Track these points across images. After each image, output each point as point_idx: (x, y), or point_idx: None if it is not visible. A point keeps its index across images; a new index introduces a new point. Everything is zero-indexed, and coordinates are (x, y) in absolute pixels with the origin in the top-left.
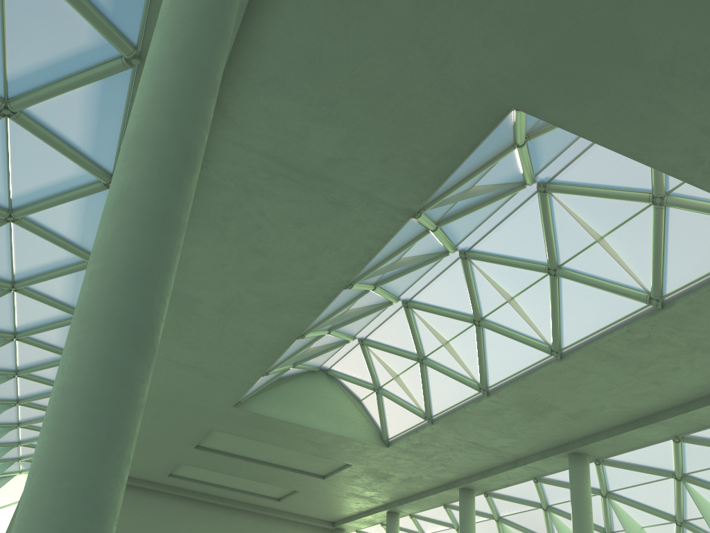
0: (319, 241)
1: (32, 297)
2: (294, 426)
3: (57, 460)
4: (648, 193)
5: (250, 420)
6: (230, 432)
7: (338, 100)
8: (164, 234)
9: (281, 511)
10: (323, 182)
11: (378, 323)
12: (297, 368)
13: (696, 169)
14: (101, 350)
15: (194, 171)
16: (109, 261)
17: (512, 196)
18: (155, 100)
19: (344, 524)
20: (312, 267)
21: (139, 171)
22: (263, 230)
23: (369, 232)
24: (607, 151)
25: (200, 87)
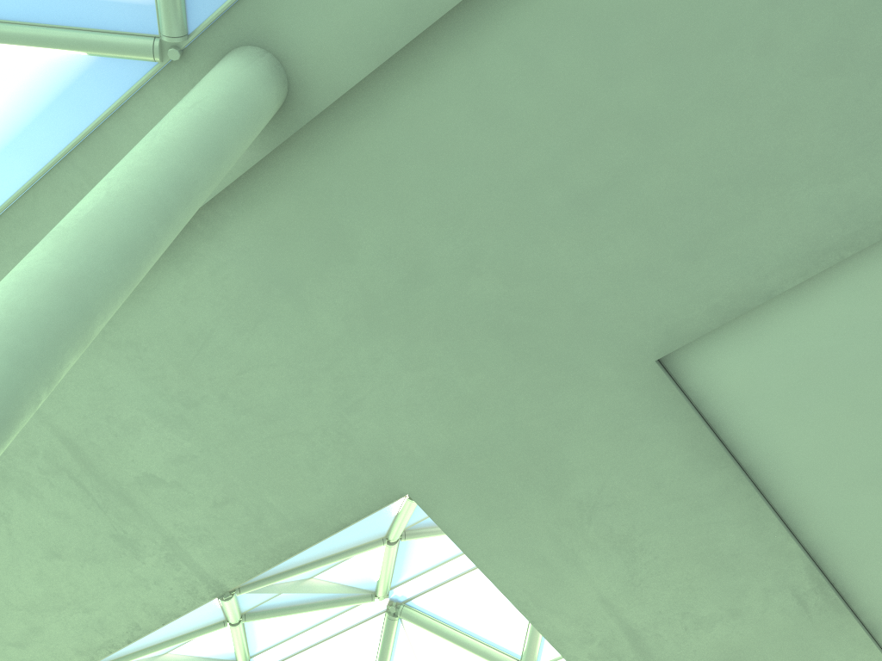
0: (67, 590)
1: None
2: None
3: None
4: (516, 659)
5: None
6: None
7: (200, 403)
8: None
9: None
10: (122, 503)
11: None
12: None
13: (583, 648)
14: None
15: (2, 445)
16: None
17: (353, 606)
18: (3, 327)
19: None
20: (34, 628)
21: None
22: None
23: (148, 599)
24: (484, 585)
25: (71, 333)
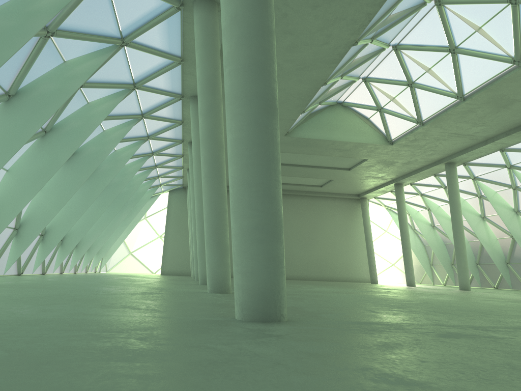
0: (330, 16)
1: (147, 91)
2: (326, 141)
3: (245, 177)
4: None
5: (296, 142)
6: (284, 151)
7: None
8: (265, 40)
9: (323, 193)
10: None
11: (376, 65)
12: (322, 105)
13: None
14: (250, 116)
15: None
16: (238, 64)
17: None
18: None
19: (365, 195)
20: (327, 35)
21: (239, 1)
22: (289, 16)
23: (367, 1)
24: None
25: None
